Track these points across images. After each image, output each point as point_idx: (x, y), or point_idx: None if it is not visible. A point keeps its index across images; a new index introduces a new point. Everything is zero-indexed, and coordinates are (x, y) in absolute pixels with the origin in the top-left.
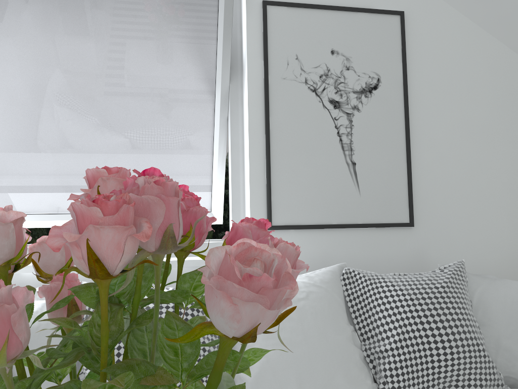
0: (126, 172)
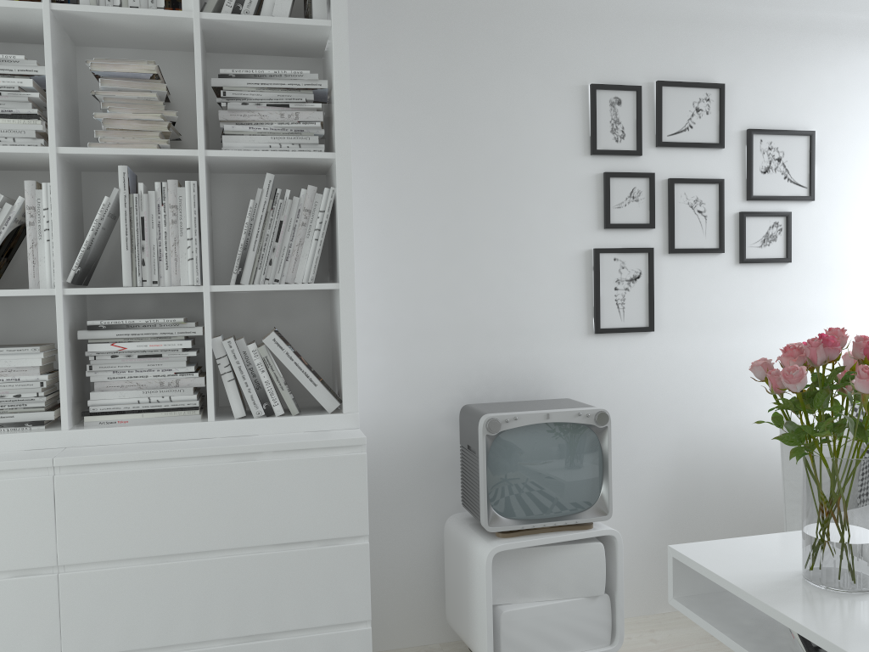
0: (836, 330)
